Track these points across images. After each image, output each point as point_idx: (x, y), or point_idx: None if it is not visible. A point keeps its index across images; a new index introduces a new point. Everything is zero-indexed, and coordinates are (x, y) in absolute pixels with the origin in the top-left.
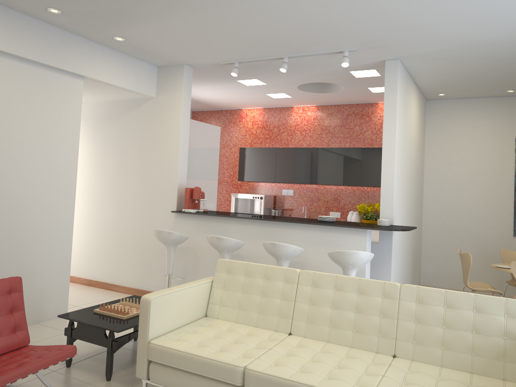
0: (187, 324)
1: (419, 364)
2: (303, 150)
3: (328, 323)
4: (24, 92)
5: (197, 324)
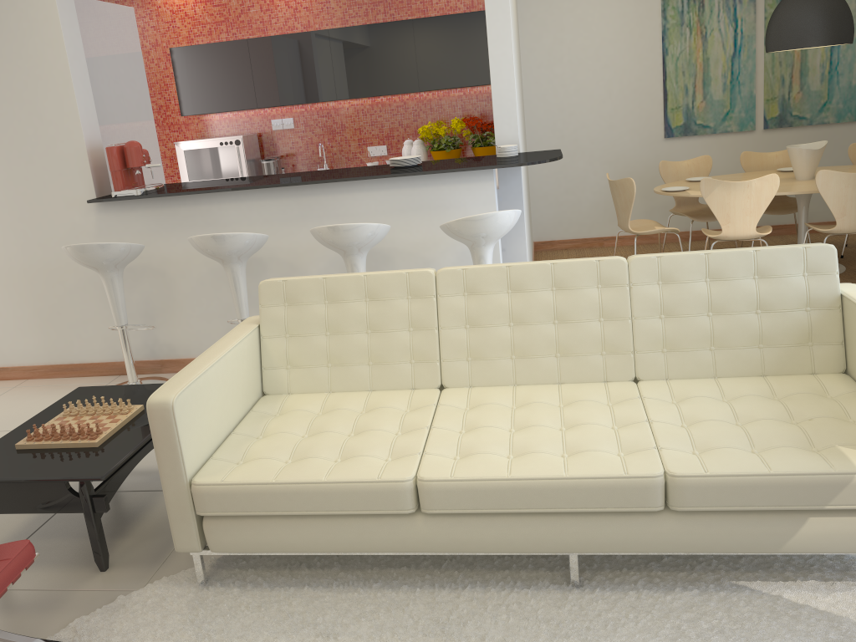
0: (241, 422)
1: (681, 382)
2: (301, 38)
3: (510, 352)
4: None
5: (260, 416)
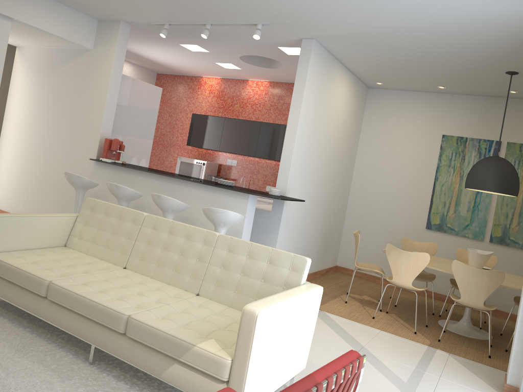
0: (39, 249)
1: (213, 302)
2: (248, 122)
3: (156, 261)
4: None
5: (49, 250)
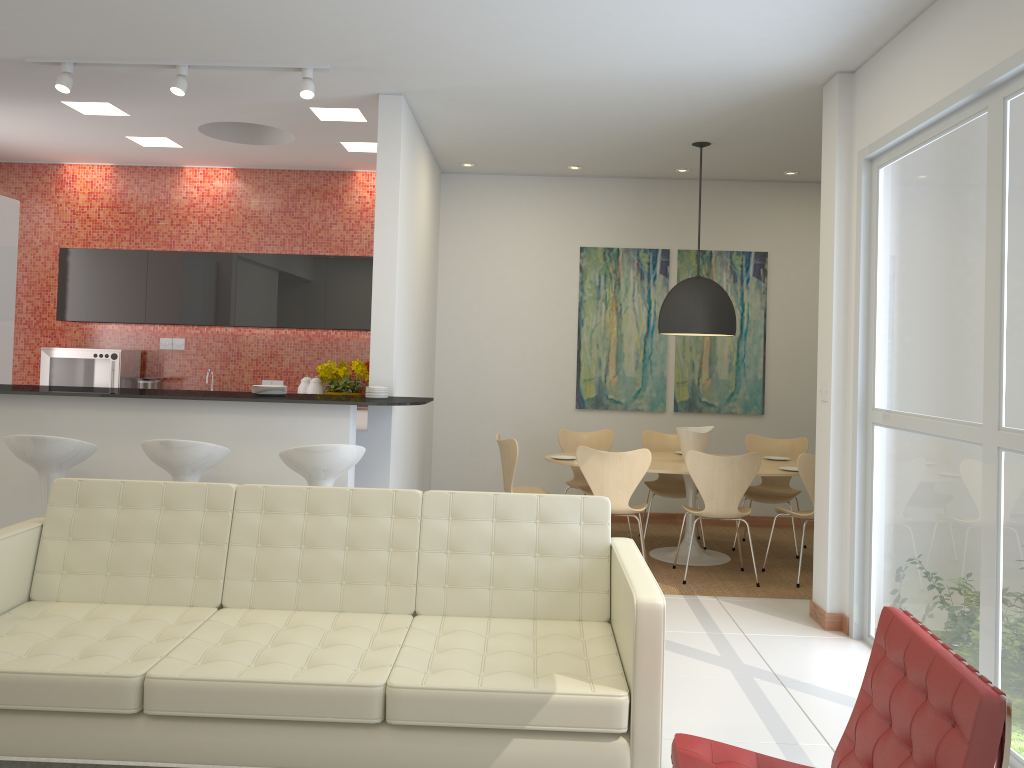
0: None
1: (456, 619)
2: (207, 257)
3: (296, 575)
4: None
5: (14, 618)
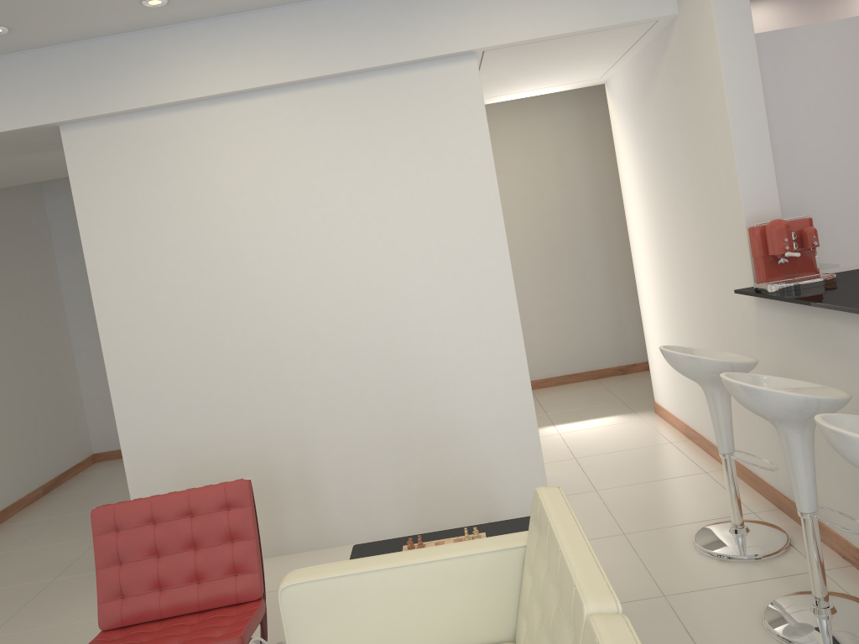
0: None
1: None
2: None
3: None
4: (362, 130)
5: None
